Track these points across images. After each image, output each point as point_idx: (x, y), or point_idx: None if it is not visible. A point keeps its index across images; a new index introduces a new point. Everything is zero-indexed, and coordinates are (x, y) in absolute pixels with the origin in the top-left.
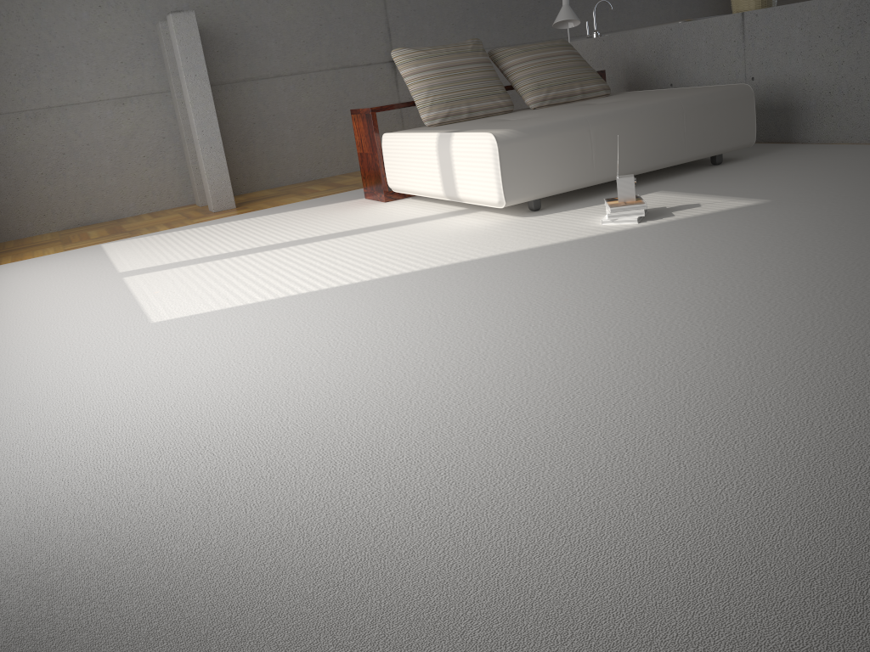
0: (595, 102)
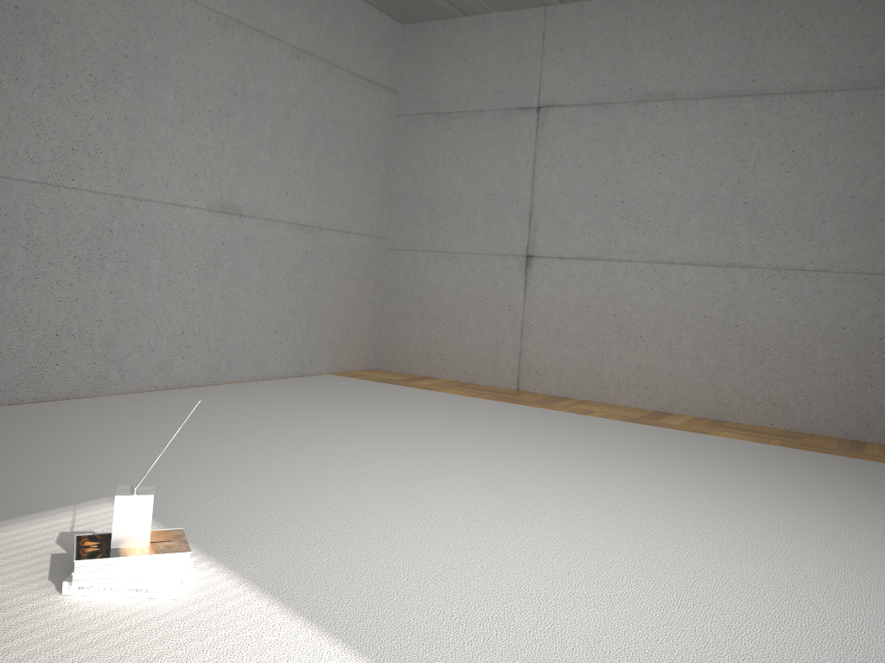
0: None
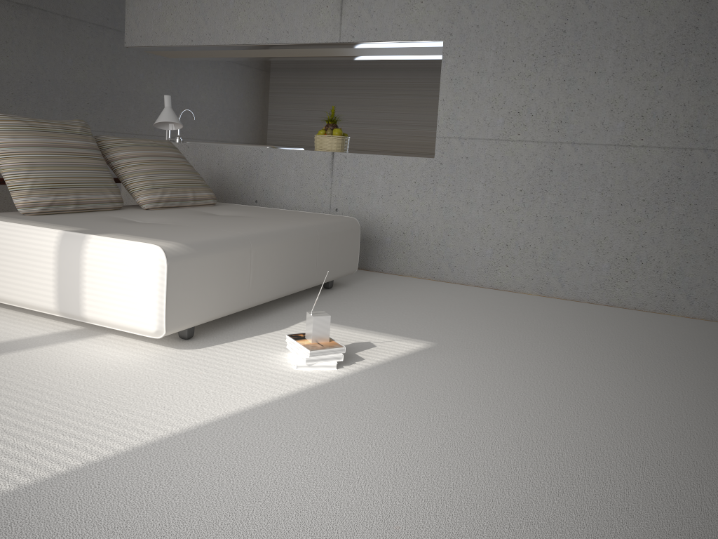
0: (212, 211)
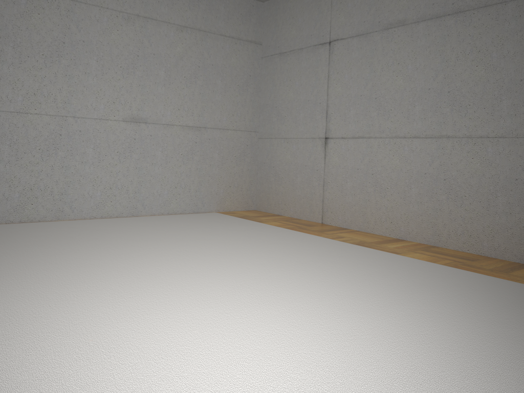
0: None
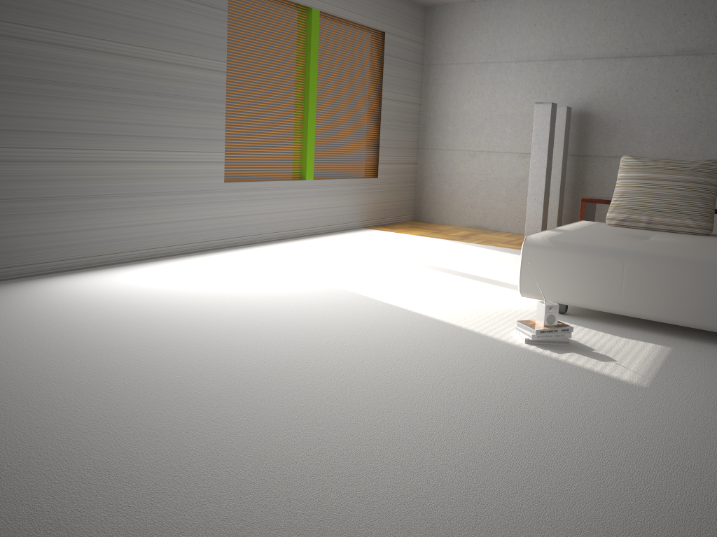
0: None
